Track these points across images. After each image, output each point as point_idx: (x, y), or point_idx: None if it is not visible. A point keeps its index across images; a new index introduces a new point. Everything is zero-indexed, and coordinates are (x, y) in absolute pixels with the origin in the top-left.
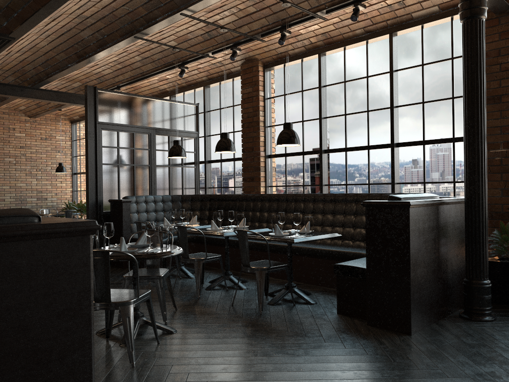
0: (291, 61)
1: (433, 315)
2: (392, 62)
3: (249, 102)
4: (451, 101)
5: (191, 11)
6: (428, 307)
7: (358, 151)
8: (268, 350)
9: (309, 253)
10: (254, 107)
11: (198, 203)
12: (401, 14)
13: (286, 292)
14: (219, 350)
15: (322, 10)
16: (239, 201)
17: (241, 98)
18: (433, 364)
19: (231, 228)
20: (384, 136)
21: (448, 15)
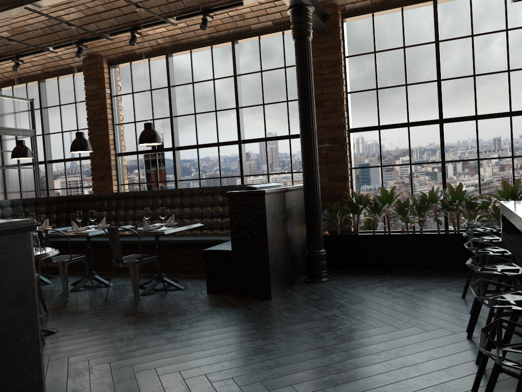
0: (137, 60)
1: (286, 282)
2: (236, 67)
3: (94, 99)
4: (286, 103)
5: (37, 6)
6: (282, 276)
7: (209, 148)
8: (156, 330)
9: (173, 245)
10: (101, 105)
11: (43, 206)
12: (242, 25)
13: (157, 282)
14: (110, 338)
15: (173, 17)
16: (92, 201)
17: (86, 95)
18: (292, 316)
19: (93, 227)
20: (232, 134)
21: (280, 30)
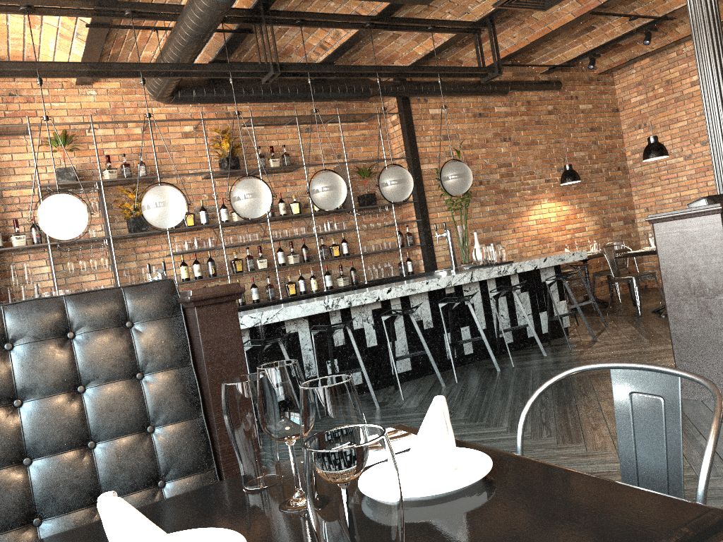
0: None
1: None
2: None
3: None
4: None
5: None
6: None
7: None
8: None
9: None
10: None
11: None
12: None
13: None
14: None
15: None
16: None
17: None
18: None
19: None
20: None
21: None
